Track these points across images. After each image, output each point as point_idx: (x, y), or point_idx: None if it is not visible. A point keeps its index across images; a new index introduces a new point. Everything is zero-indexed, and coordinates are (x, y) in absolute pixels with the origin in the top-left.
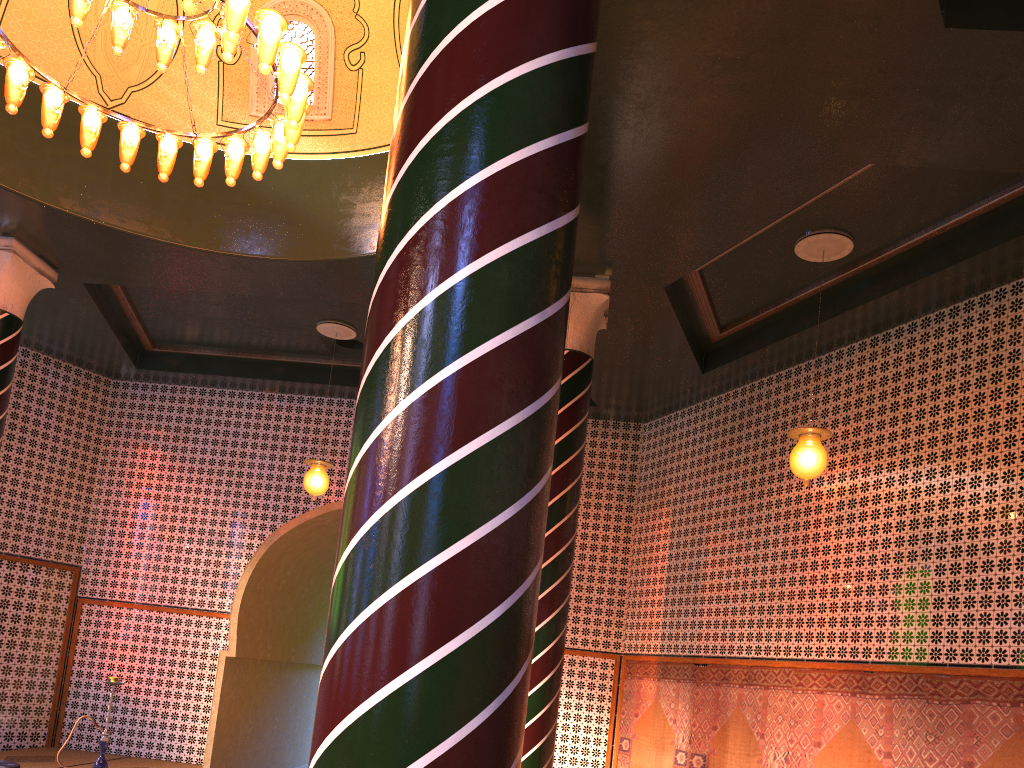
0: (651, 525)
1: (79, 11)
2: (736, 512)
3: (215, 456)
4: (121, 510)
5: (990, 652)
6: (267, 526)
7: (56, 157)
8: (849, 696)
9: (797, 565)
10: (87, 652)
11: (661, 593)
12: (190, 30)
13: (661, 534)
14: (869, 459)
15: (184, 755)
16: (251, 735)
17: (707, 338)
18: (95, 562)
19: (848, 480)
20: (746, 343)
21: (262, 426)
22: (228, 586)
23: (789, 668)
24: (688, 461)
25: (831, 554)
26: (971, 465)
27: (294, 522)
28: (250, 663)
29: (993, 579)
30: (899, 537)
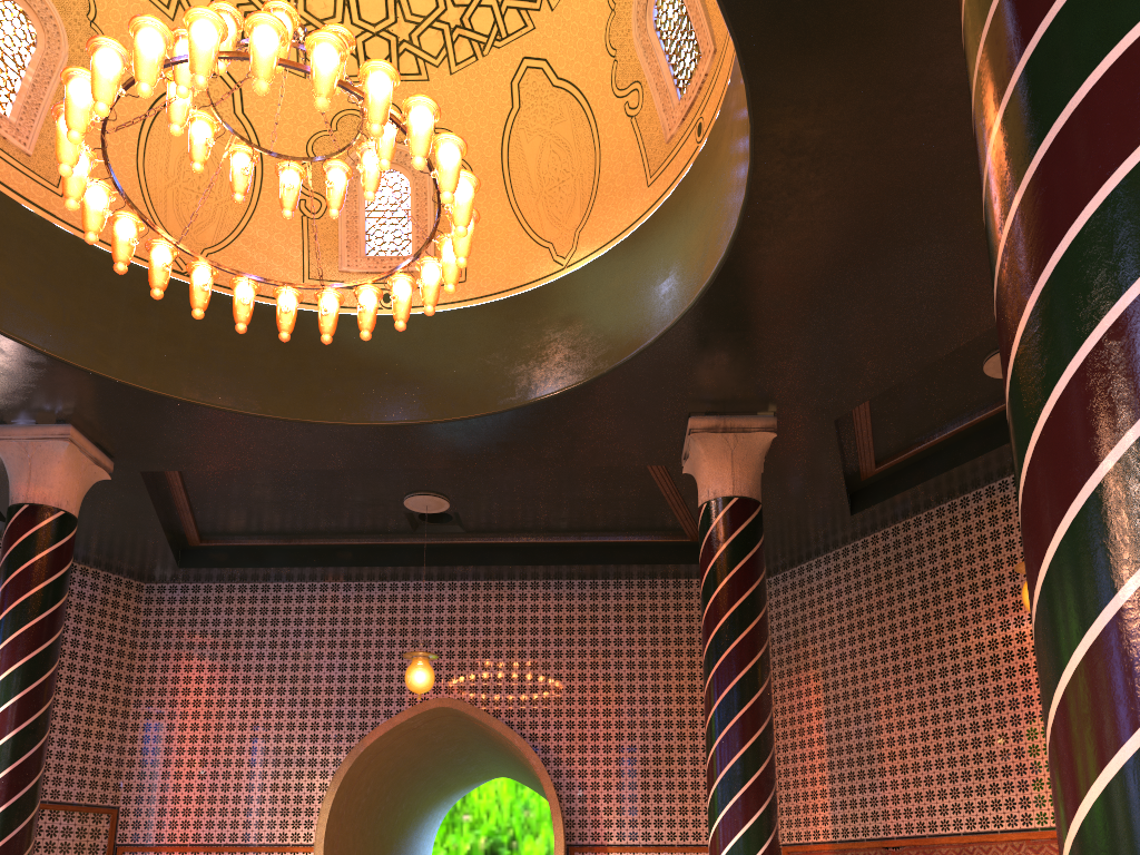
0: (796, 691)
1: (201, 155)
2: (910, 666)
3: (274, 660)
4: (164, 734)
5: None
6: (343, 736)
7: (129, 328)
8: None
9: (1006, 719)
10: None
11: (823, 768)
12: (269, 185)
13: (811, 700)
14: None
15: None
16: None
17: (857, 475)
18: (136, 800)
19: None
20: (904, 477)
21: (328, 621)
22: (302, 813)
23: (1019, 841)
24: (834, 615)
25: None
26: None
27: (382, 728)
28: None
29: None
30: None
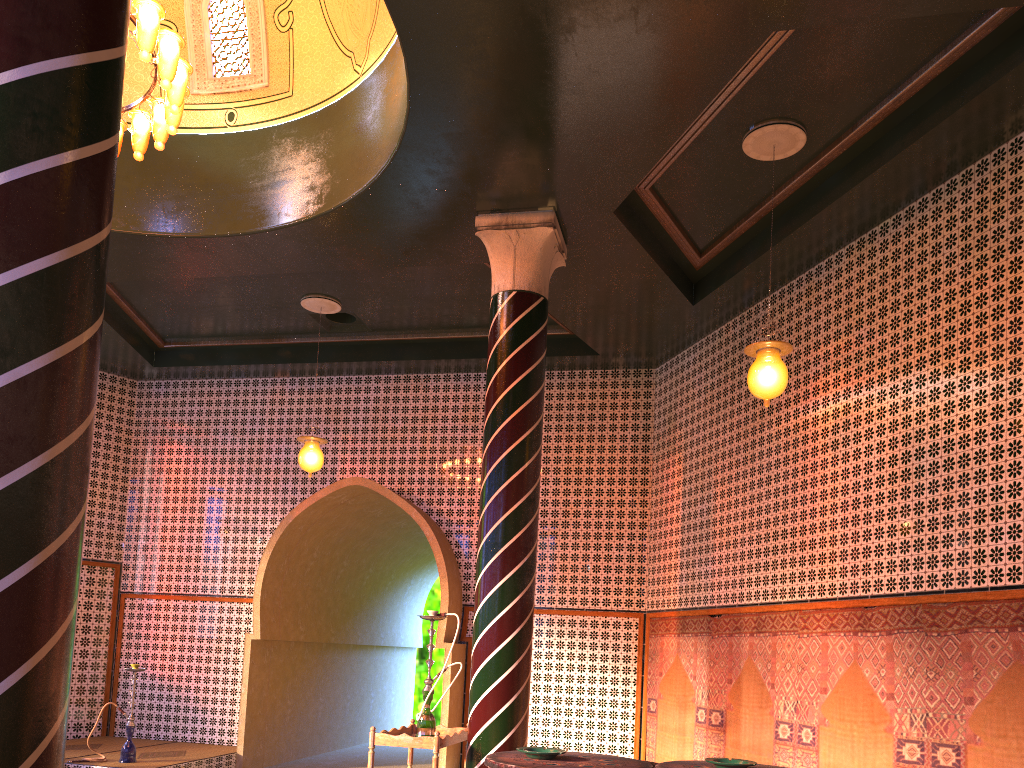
0: (666, 474)
1: None
2: (740, 450)
3: (235, 445)
4: (153, 506)
5: (986, 573)
6: (287, 509)
7: None
8: (851, 636)
9: (798, 499)
10: (132, 644)
11: (677, 544)
12: None
13: (675, 482)
14: (861, 374)
15: (225, 738)
16: (291, 716)
17: (690, 265)
18: (134, 558)
19: (842, 400)
20: (730, 265)
21: (277, 411)
22: (255, 571)
23: (794, 611)
24: (695, 402)
25: (829, 483)
26: (960, 365)
27: (306, 502)
28: (282, 645)
29: (986, 490)
30: (892, 456)
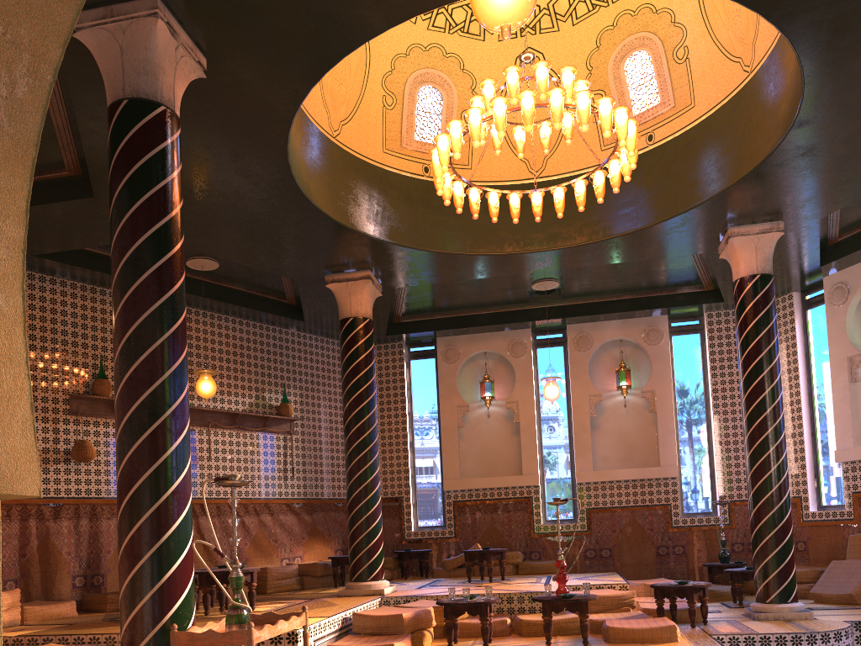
0: None
1: None
2: None
3: None
4: None
5: None
6: None
7: None
8: None
9: None
10: None
11: None
12: None
13: None
14: None
15: None
16: None
17: None
18: None
19: None
20: None
21: None
22: None
23: None
24: None
25: None
26: None
27: None
28: None
29: None
30: None
